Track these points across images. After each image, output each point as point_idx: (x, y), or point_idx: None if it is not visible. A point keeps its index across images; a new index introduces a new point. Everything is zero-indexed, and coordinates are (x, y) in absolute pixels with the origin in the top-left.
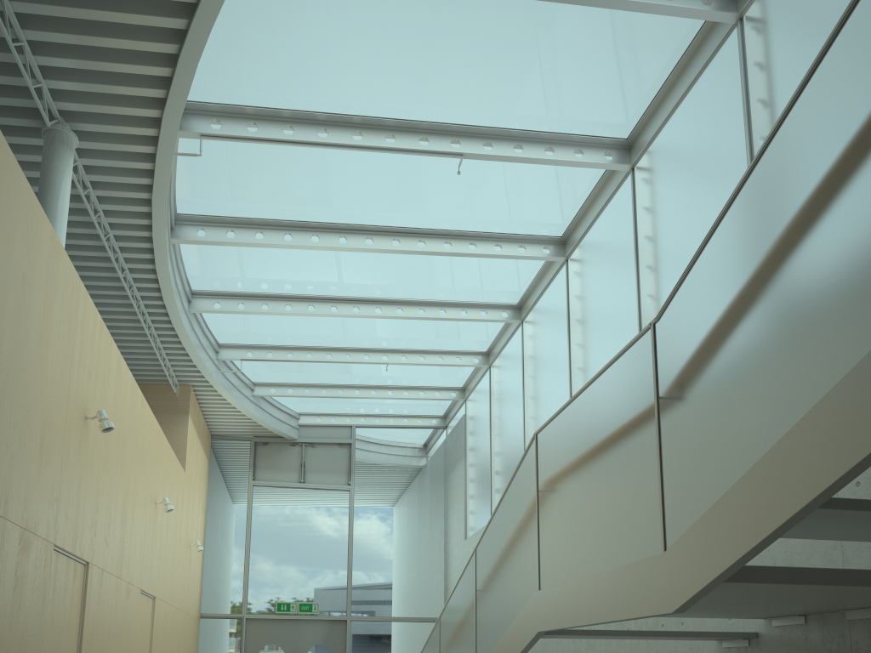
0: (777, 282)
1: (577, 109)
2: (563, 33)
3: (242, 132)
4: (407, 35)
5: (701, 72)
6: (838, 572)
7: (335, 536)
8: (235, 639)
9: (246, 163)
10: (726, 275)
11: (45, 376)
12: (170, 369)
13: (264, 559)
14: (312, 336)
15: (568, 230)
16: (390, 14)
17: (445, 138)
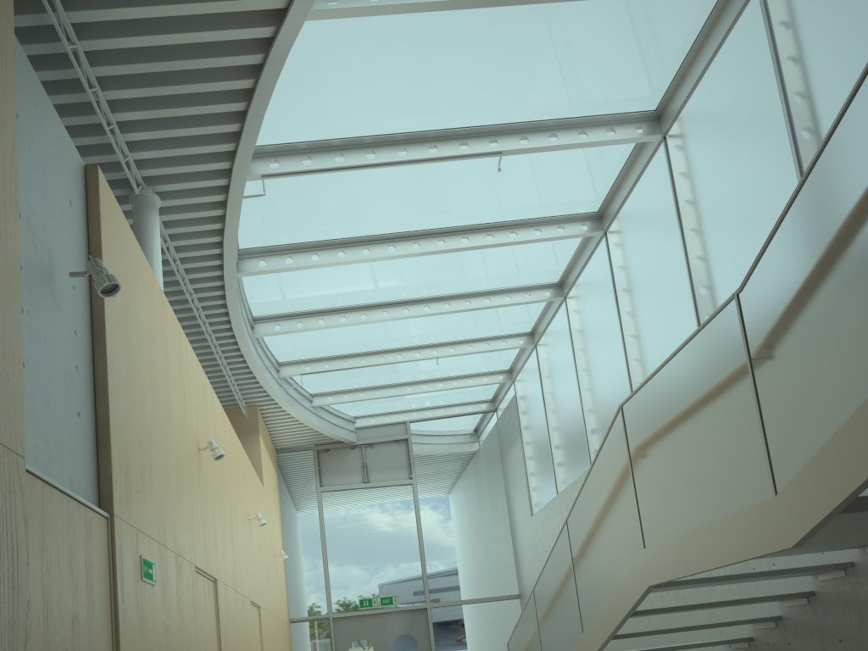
0: (860, 248)
1: (606, 91)
2: (589, 25)
3: (298, 166)
4: (444, 53)
5: (725, 38)
6: None
7: (404, 529)
8: (325, 639)
9: (300, 193)
10: (808, 245)
11: (171, 417)
12: (238, 393)
13: (341, 560)
14: (365, 342)
15: (604, 205)
16: (428, 38)
17: (483, 139)
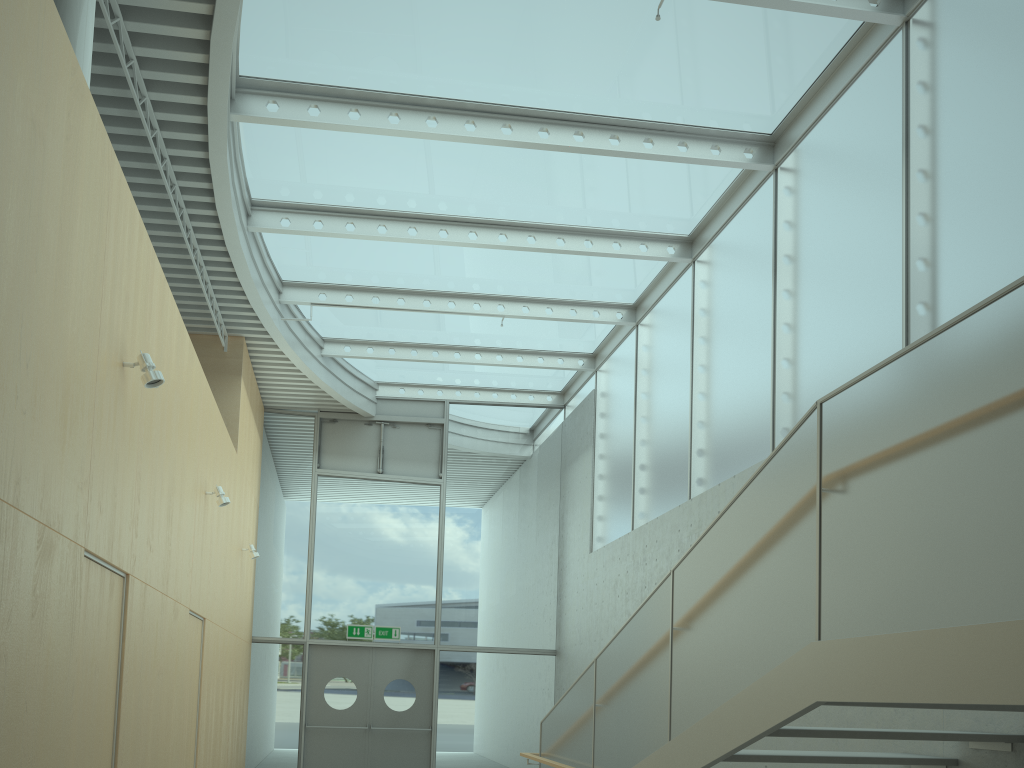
0: None
1: None
2: None
3: None
4: None
5: None
6: None
7: (421, 543)
8: (295, 670)
9: None
10: None
11: (68, 291)
12: (218, 313)
13: (331, 569)
14: (407, 274)
15: (783, 125)
16: None
17: None
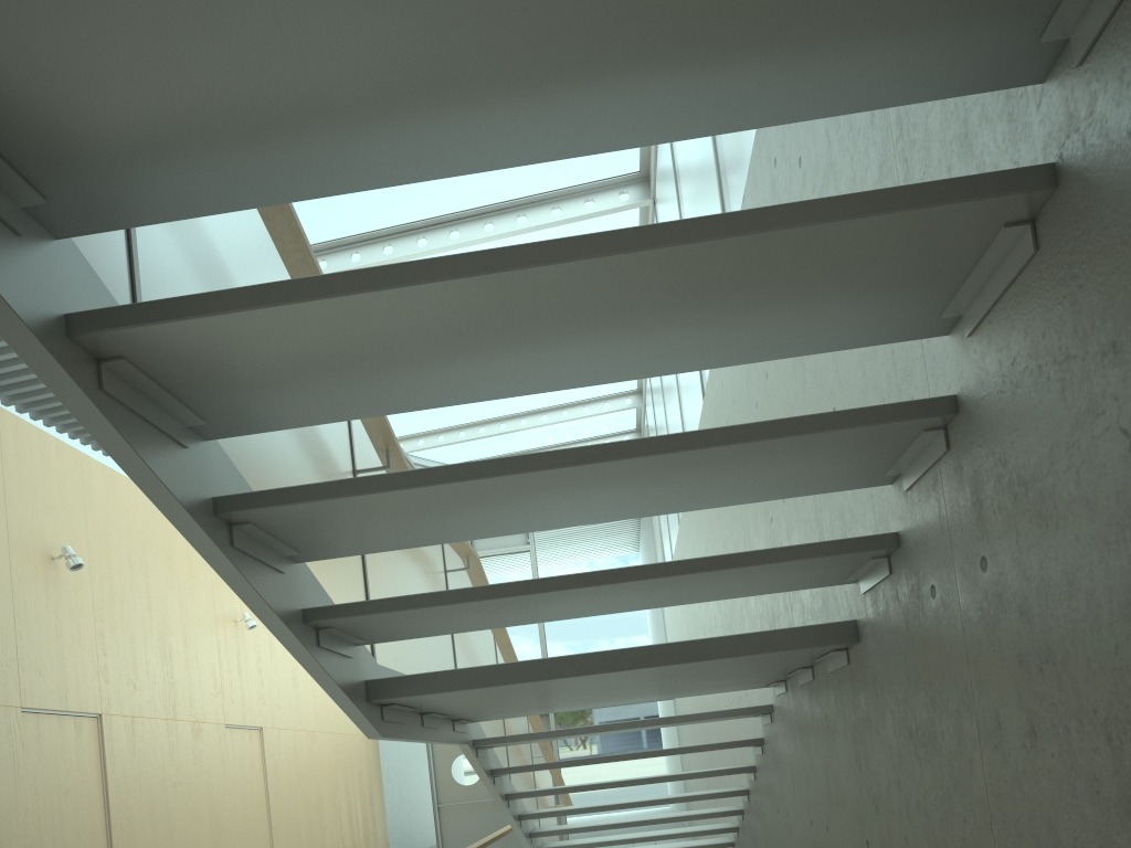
0: None
1: None
2: None
3: None
4: None
5: None
6: (552, 662)
7: None
8: (421, 754)
9: None
10: None
11: None
12: None
13: None
14: None
15: (643, 161)
16: None
17: None
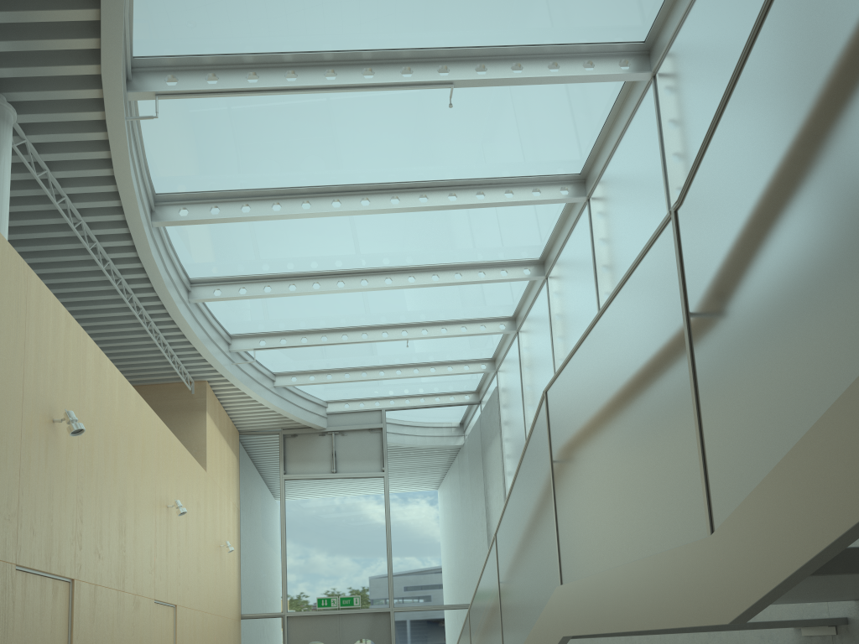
0: None
1: (582, 10)
2: None
3: (201, 85)
4: None
5: None
6: None
7: (372, 525)
8: (277, 639)
9: (216, 125)
10: (779, 100)
11: None
12: (181, 366)
13: (301, 554)
14: (324, 317)
15: (587, 165)
16: None
17: (431, 66)
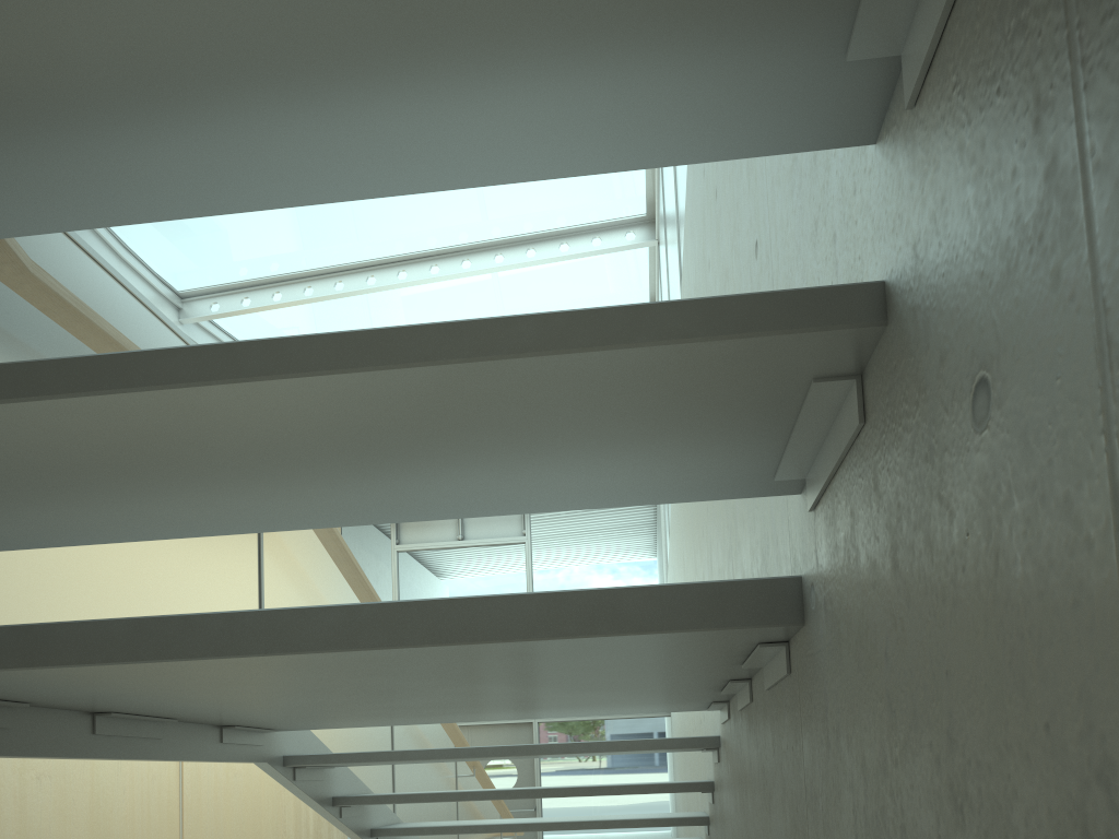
0: None
1: None
2: None
3: None
4: None
5: None
6: (164, 626)
7: None
8: None
9: None
10: None
11: None
12: None
13: None
14: None
15: None
16: None
17: None
